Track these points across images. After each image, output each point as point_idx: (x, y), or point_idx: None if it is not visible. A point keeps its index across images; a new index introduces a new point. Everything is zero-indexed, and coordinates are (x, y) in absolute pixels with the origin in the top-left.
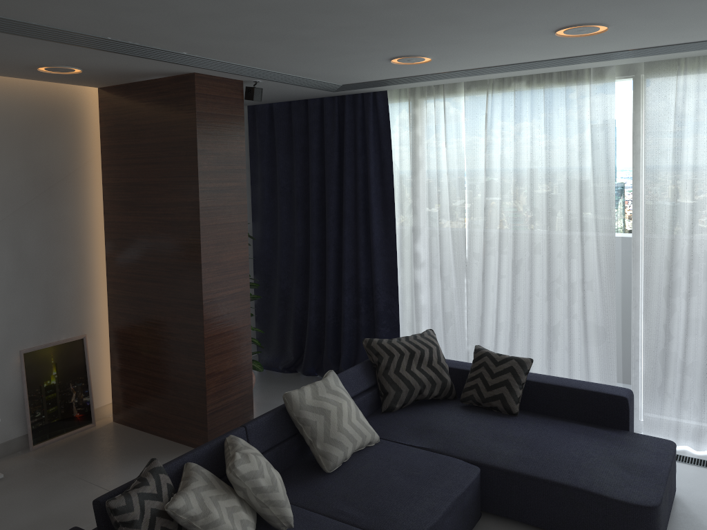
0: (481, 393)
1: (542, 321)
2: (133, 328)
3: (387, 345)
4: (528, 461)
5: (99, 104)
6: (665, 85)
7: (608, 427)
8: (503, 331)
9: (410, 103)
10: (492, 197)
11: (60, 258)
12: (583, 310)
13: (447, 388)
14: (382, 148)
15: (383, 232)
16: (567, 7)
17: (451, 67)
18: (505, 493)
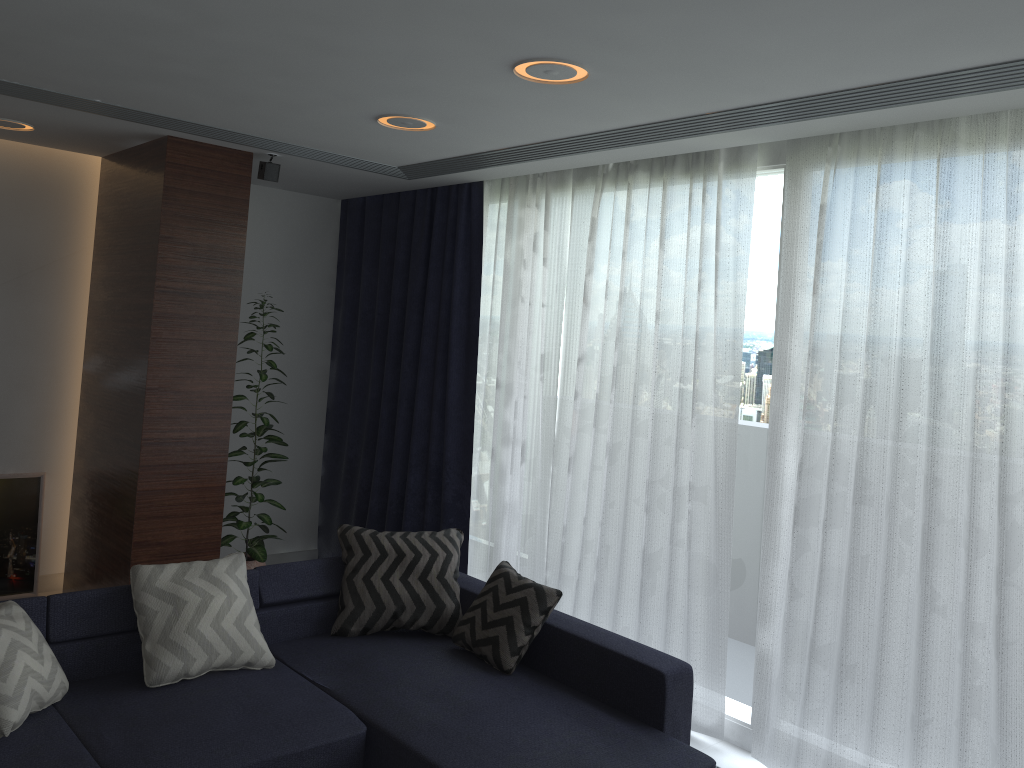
0: (474, 631)
1: (641, 546)
2: (90, 471)
3: (367, 538)
4: (438, 734)
5: (100, 177)
6: (813, 178)
7: (636, 719)
8: (592, 555)
9: (510, 201)
10: (592, 343)
11: (22, 367)
12: (687, 534)
13: (444, 618)
14: (471, 264)
15: (463, 386)
16: (449, 27)
17: (493, 139)
18: None
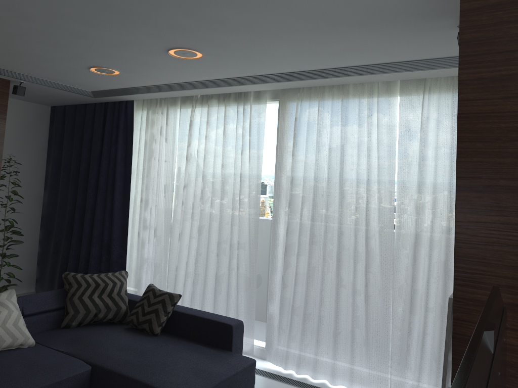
0: (138, 317)
1: (214, 272)
2: None
3: (79, 277)
4: (129, 364)
5: None
6: (292, 106)
7: (219, 348)
8: (190, 279)
9: (147, 110)
10: (190, 179)
11: None
12: (237, 264)
13: (121, 314)
14: (127, 140)
15: (122, 201)
16: (144, 31)
17: (146, 81)
18: None
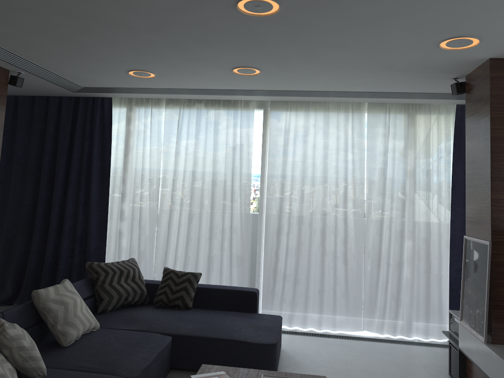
0: (168, 296)
1: (204, 254)
2: None
3: (104, 266)
4: (202, 329)
5: None
6: (280, 115)
7: (245, 312)
8: (179, 262)
9: (128, 108)
10: (178, 173)
11: None
12: (230, 245)
13: (144, 296)
14: (104, 136)
15: (99, 194)
16: (245, 54)
17: (164, 84)
18: (187, 352)
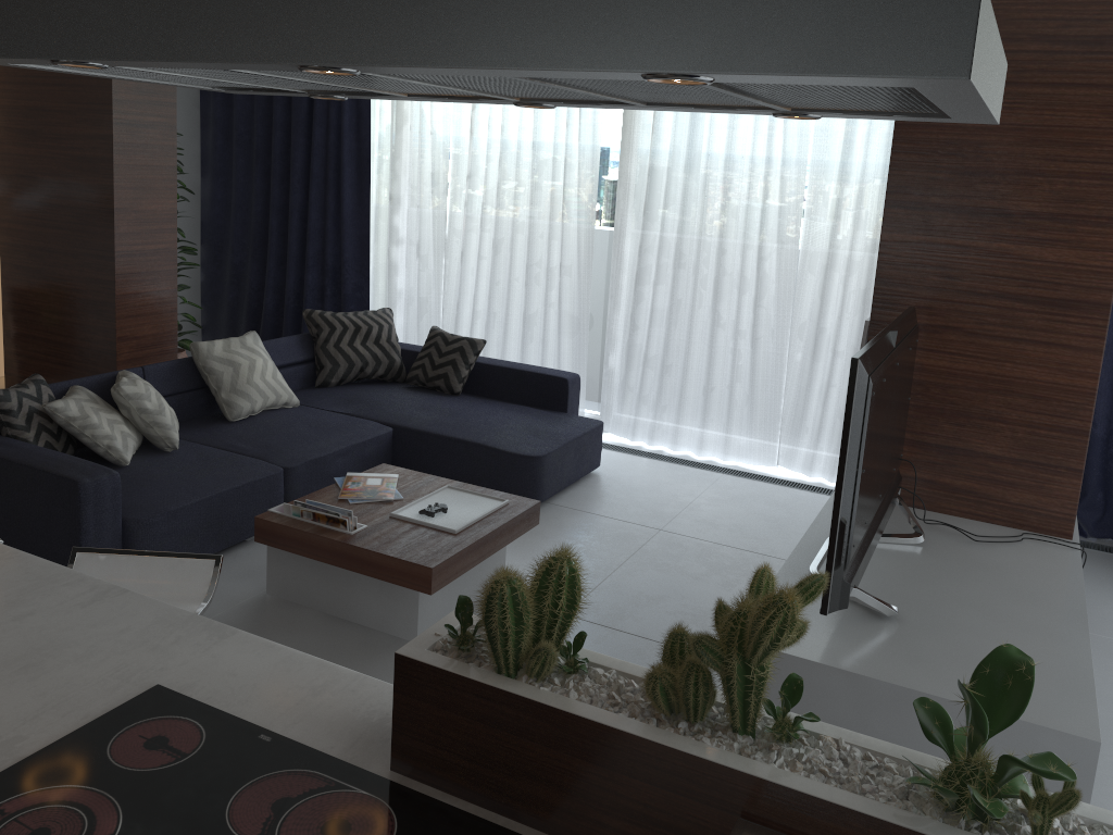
0: (426, 372)
1: (520, 311)
2: (32, 284)
3: (330, 317)
4: (442, 424)
5: None
6: None
7: (548, 409)
8: (481, 321)
9: None
10: (477, 164)
11: None
12: (559, 298)
13: (395, 368)
14: None
15: (356, 199)
16: None
17: None
18: (415, 453)
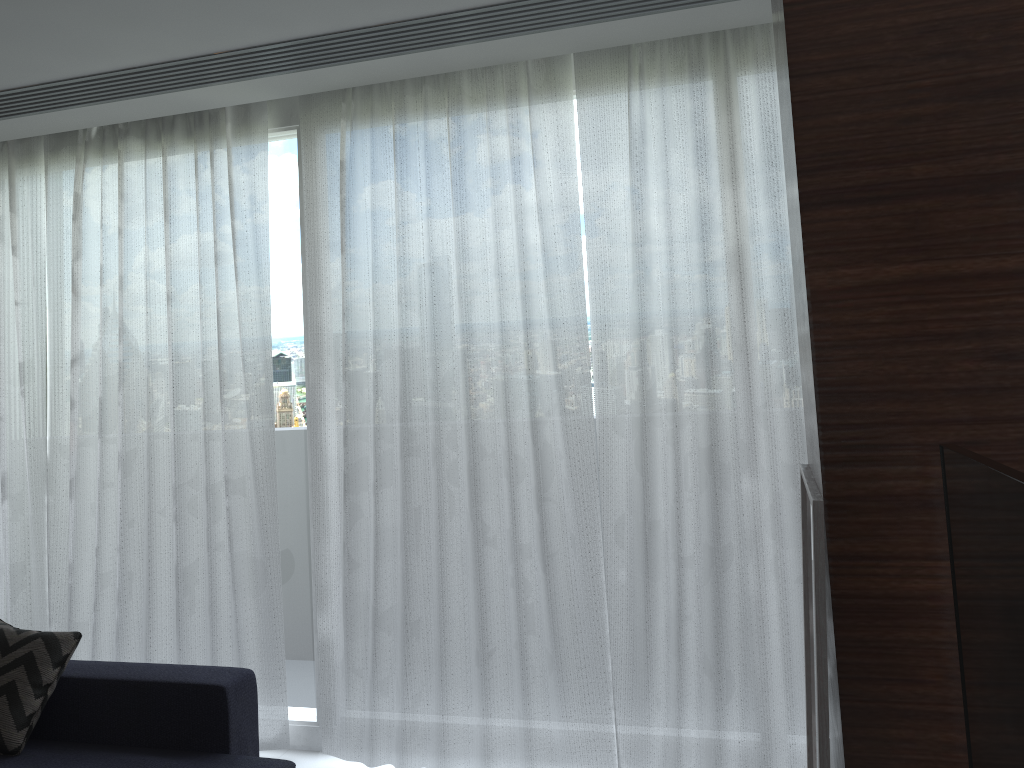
0: None
1: (173, 562)
2: None
3: None
4: None
5: None
6: (330, 136)
7: (195, 751)
8: (111, 589)
9: None
10: (88, 339)
11: None
12: (228, 533)
13: None
14: None
15: None
16: None
17: None
18: None
